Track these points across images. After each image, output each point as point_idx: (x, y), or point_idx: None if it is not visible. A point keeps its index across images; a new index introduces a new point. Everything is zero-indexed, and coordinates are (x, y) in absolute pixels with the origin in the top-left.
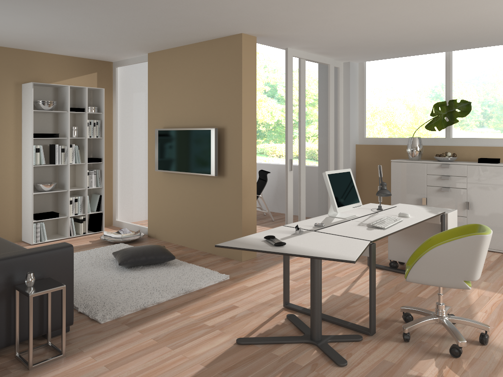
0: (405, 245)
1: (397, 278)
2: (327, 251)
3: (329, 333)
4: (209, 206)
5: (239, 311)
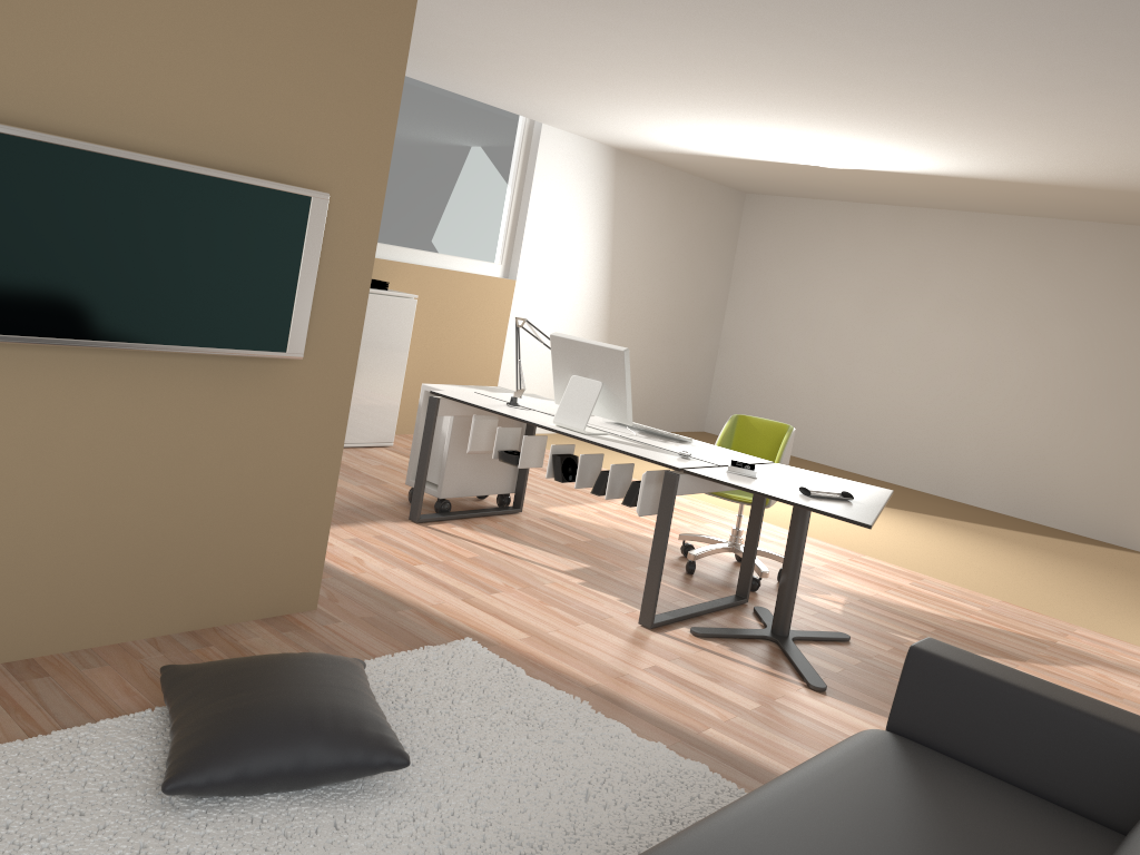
0: (472, 464)
1: (493, 526)
2: (852, 488)
3: (748, 623)
4: (208, 466)
5: (681, 668)
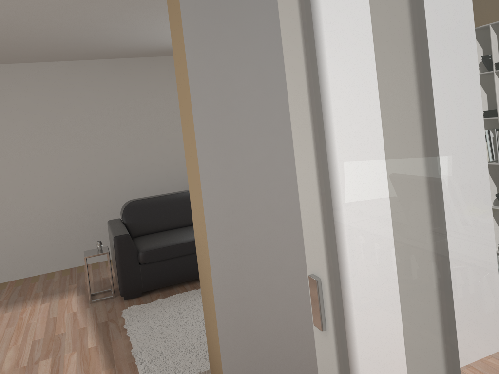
0: None
1: None
2: None
3: None
4: None
5: None
